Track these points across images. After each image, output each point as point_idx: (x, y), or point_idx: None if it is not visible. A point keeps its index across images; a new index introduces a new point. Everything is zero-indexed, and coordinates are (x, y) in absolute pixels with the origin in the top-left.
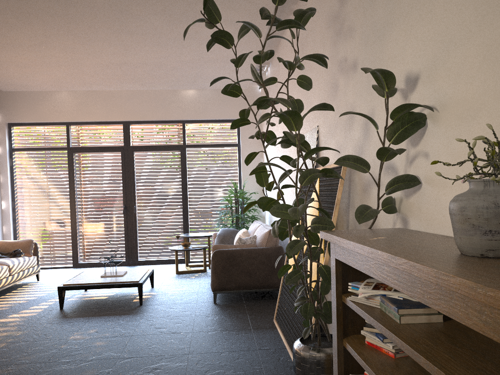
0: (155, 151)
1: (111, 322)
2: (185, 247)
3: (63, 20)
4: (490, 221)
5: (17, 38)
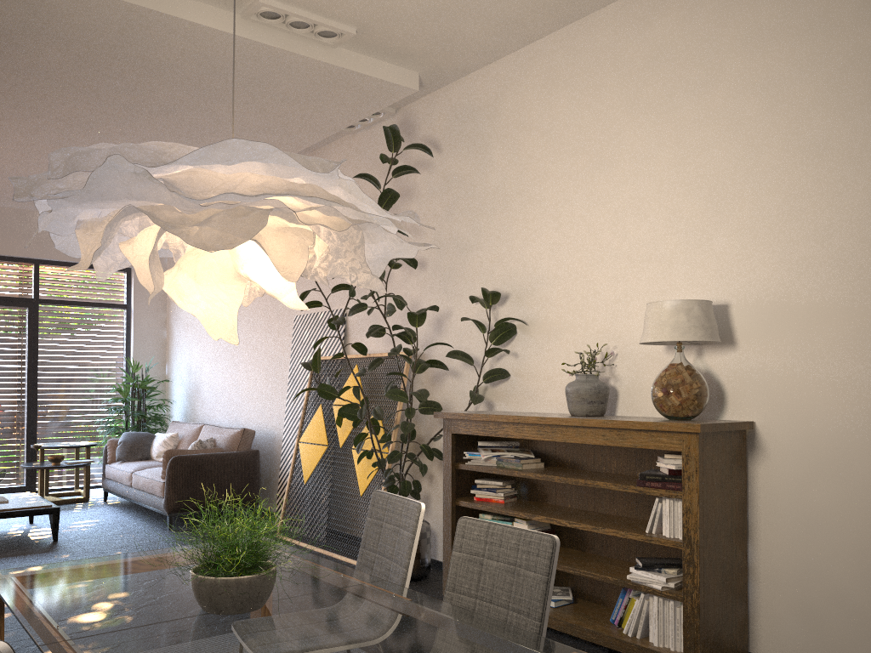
0: None
1: (45, 559)
2: (55, 464)
3: None
4: (592, 396)
5: None
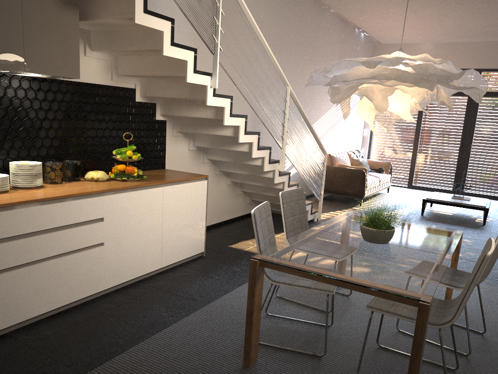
0: None
1: (466, 230)
2: None
3: (473, 2)
4: None
5: (427, 13)
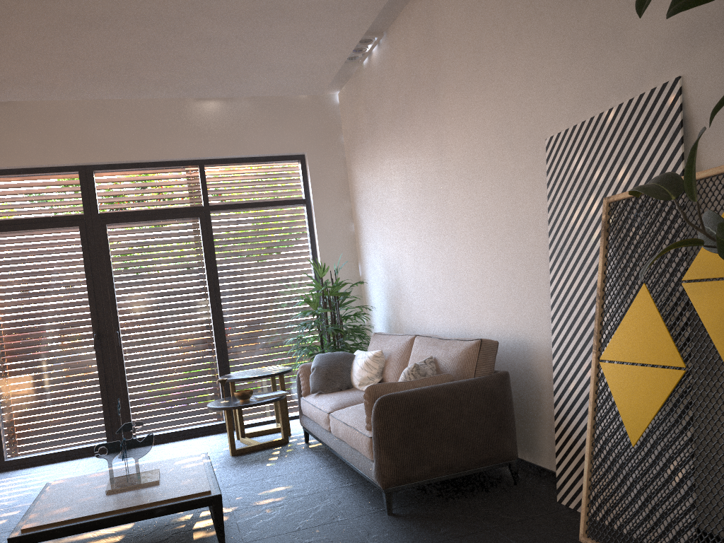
0: (148, 222)
1: None
2: (243, 401)
3: None
4: None
5: None
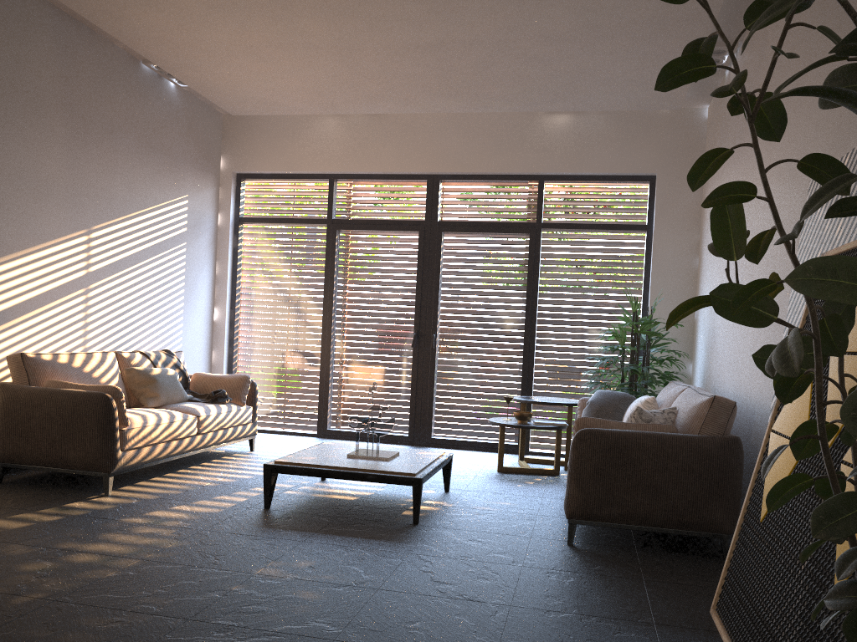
0: (481, 233)
1: (346, 550)
2: (520, 422)
3: None
4: None
5: None
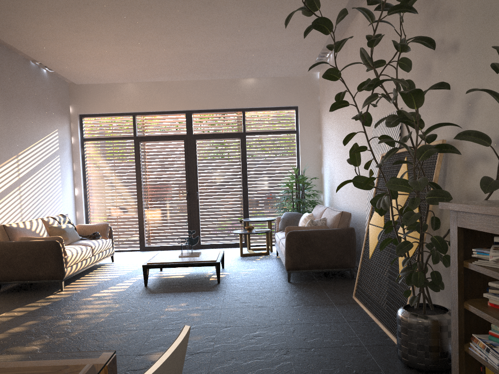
0: (215, 139)
1: (196, 297)
2: (248, 231)
3: (149, 14)
4: None
5: (103, 33)
